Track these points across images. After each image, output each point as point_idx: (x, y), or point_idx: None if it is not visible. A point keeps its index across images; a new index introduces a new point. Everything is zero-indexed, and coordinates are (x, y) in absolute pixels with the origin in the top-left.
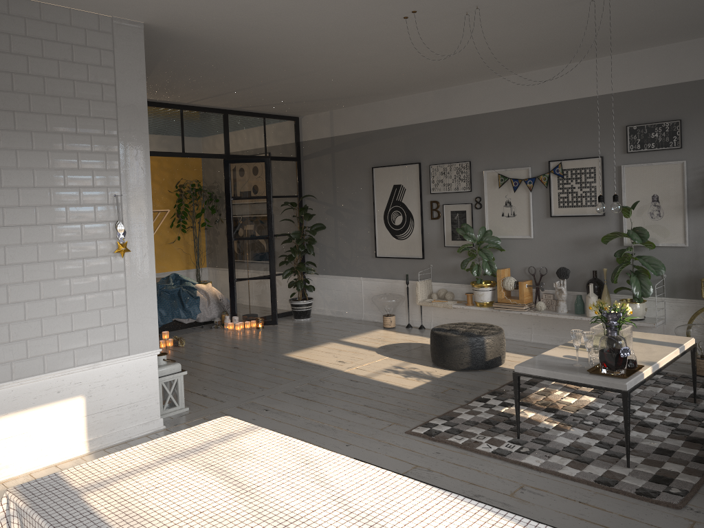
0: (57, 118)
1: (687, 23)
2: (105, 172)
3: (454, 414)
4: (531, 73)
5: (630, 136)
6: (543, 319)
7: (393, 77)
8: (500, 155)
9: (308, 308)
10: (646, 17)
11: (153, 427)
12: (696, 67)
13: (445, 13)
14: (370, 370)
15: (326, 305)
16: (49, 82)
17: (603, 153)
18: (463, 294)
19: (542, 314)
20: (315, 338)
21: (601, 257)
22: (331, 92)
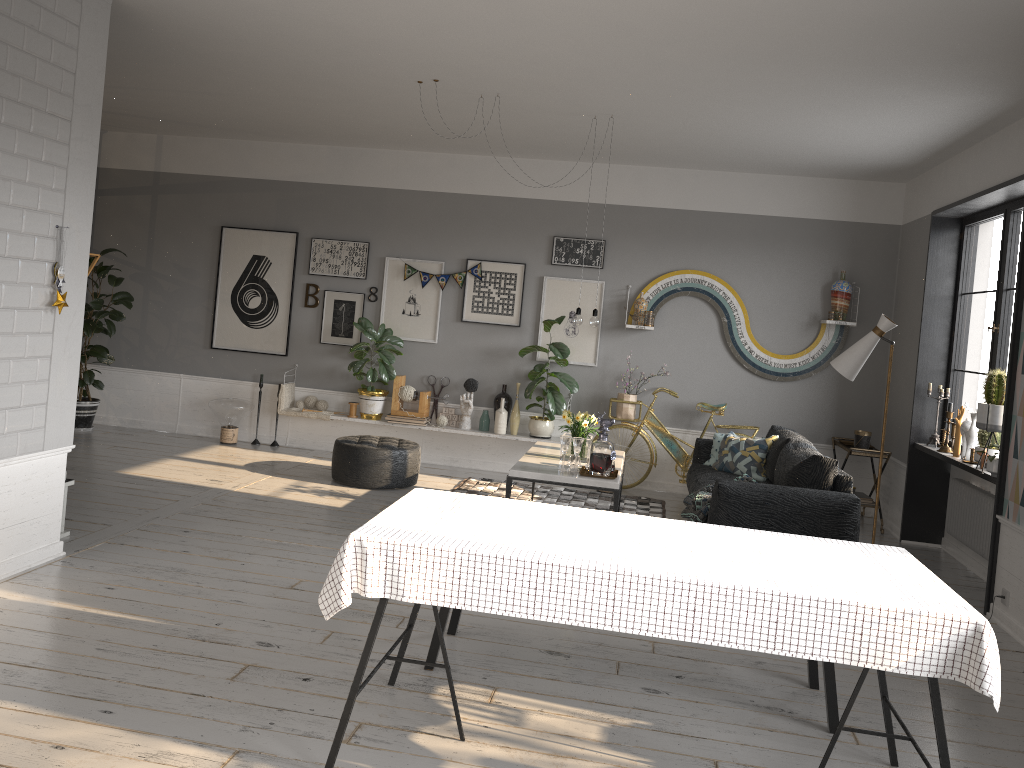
0: (14, 106)
1: (636, 152)
2: (51, 192)
3: None
4: (458, 156)
5: (557, 248)
6: (437, 436)
7: (309, 123)
8: (409, 241)
9: (93, 413)
10: (614, 140)
11: (53, 554)
12: (624, 192)
13: (461, 90)
14: (267, 489)
15: (111, 411)
16: (12, 53)
17: (526, 260)
18: (338, 404)
19: (446, 430)
20: (136, 453)
21: (510, 371)
22: (202, 117)
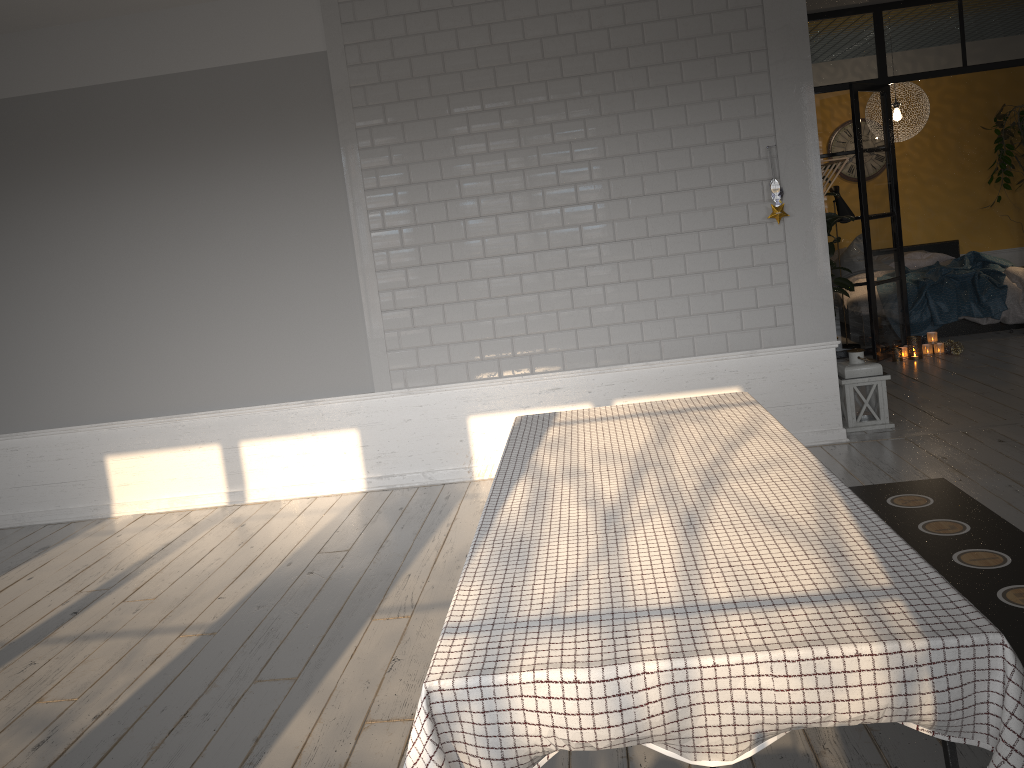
0: (692, 64)
1: None
2: (753, 119)
3: None
4: None
5: None
6: None
7: None
8: None
9: None
10: None
11: (832, 438)
12: None
13: None
14: None
15: None
16: (681, 23)
17: None
18: None
19: None
20: None
21: None
22: None
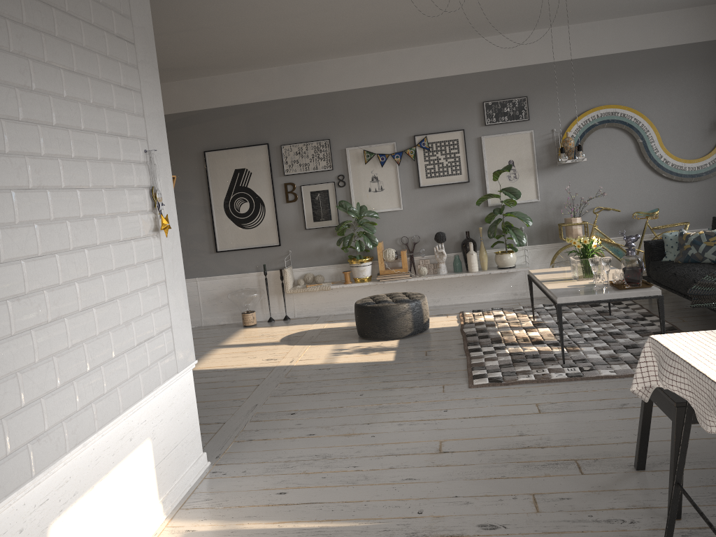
0: (90, 29)
1: (552, 13)
2: (134, 116)
3: (479, 364)
4: (389, 52)
5: (487, 111)
6: (418, 284)
7: (272, 45)
8: (362, 131)
9: None
10: (541, 3)
11: (202, 467)
12: (535, 53)
13: None
14: (318, 357)
15: None
16: None
17: (463, 127)
18: (331, 275)
19: (429, 278)
20: None
21: (468, 219)
22: (179, 59)
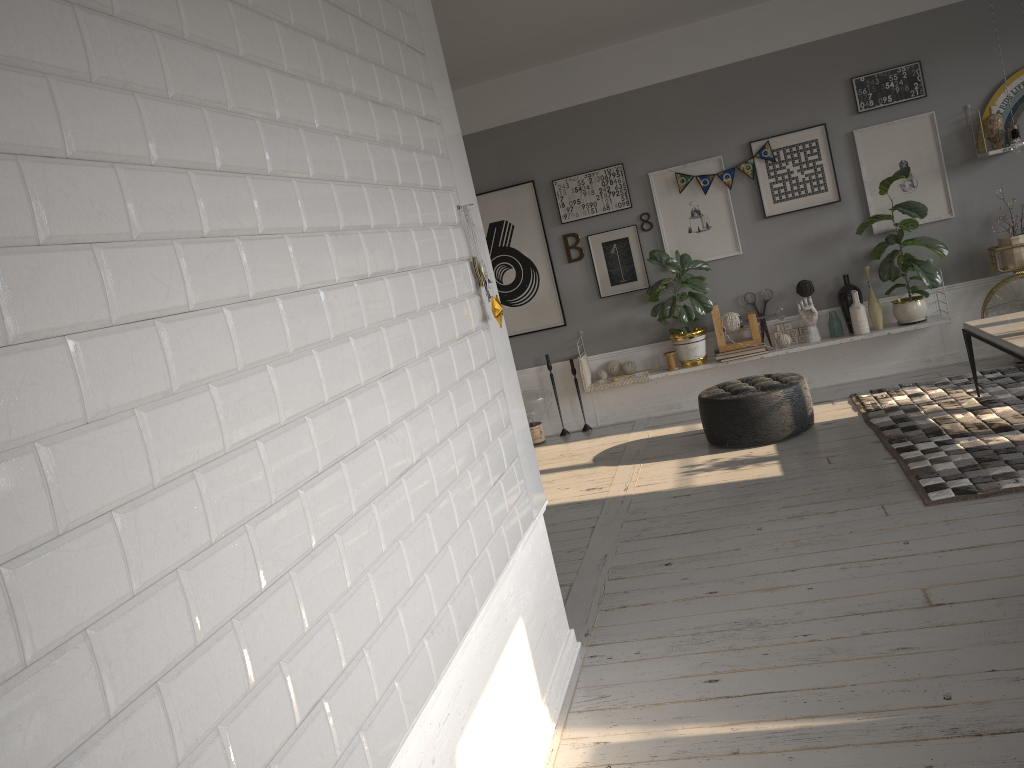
0: (384, 39)
1: None
2: (441, 159)
3: (924, 469)
4: (699, 23)
5: (859, 91)
6: (776, 361)
7: (536, 35)
8: (670, 146)
9: None
10: None
11: (573, 650)
12: None
13: None
14: (664, 480)
15: None
16: None
17: (823, 119)
18: (644, 360)
19: (795, 349)
20: None
21: (844, 257)
22: None
